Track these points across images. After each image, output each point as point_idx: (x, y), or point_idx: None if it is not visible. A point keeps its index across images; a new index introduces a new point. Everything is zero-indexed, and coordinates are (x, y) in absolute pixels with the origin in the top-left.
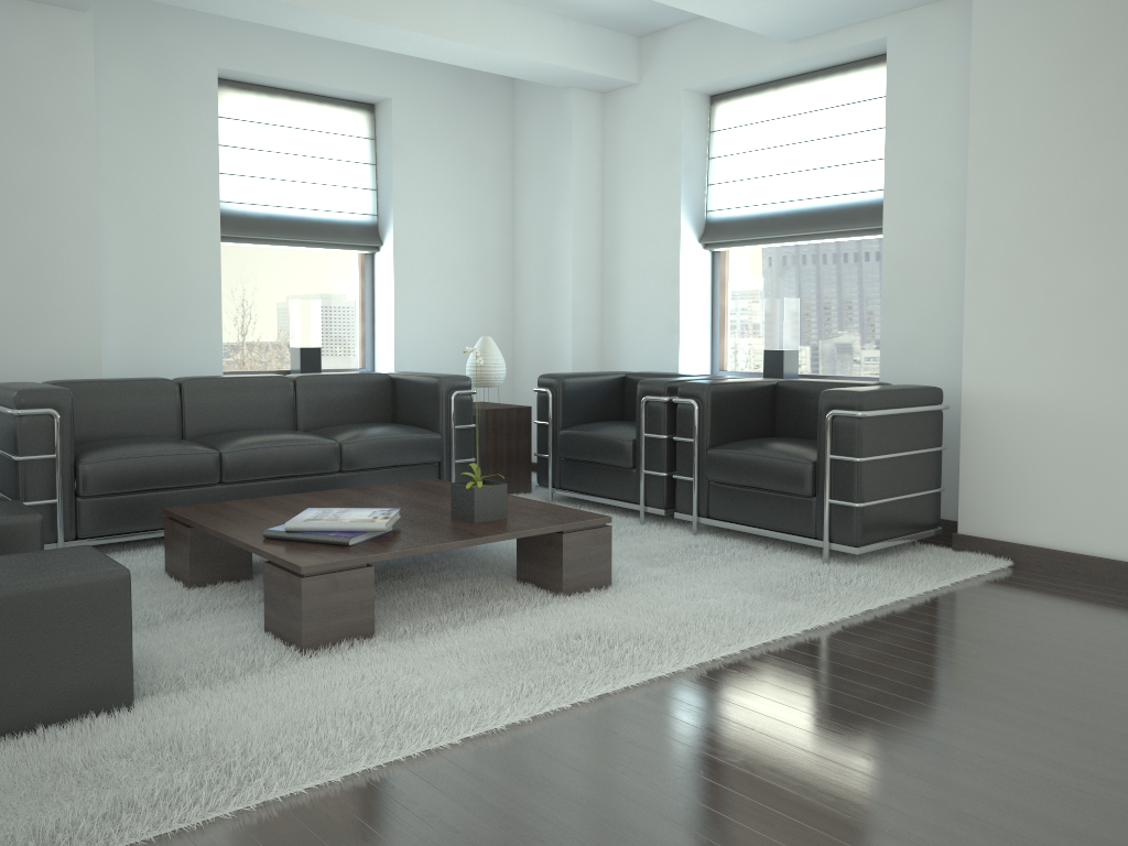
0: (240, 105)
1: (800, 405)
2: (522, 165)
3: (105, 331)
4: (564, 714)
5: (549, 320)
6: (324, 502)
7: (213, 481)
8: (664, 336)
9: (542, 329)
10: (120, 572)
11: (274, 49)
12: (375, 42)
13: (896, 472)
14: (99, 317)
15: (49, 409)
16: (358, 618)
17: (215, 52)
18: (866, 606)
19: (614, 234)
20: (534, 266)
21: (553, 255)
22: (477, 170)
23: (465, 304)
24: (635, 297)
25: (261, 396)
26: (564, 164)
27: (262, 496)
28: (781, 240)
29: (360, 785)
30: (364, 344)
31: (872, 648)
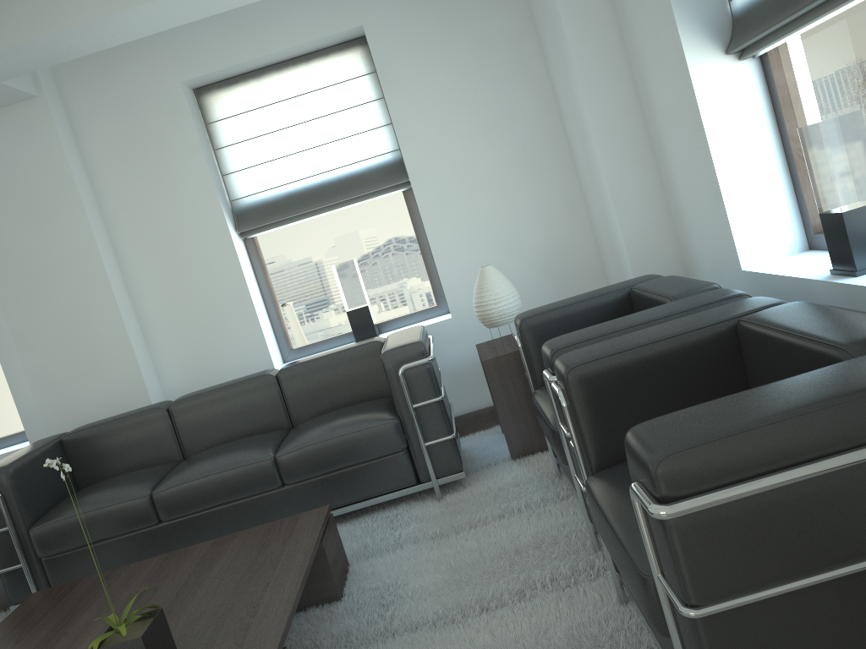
0: (232, 100)
1: (767, 371)
2: (539, 26)
3: (161, 352)
4: None
5: (602, 206)
6: (133, 588)
7: (149, 524)
8: (713, 205)
9: (602, 218)
10: None
11: (226, 37)
12: None
13: (856, 609)
14: (132, 350)
15: None
16: None
17: (174, 69)
18: None
19: (640, 75)
20: (577, 143)
21: (582, 127)
22: (489, 55)
23: (516, 211)
24: (677, 156)
25: (245, 400)
26: (555, 12)
27: (208, 525)
28: (814, 15)
29: None
30: (429, 281)
31: None
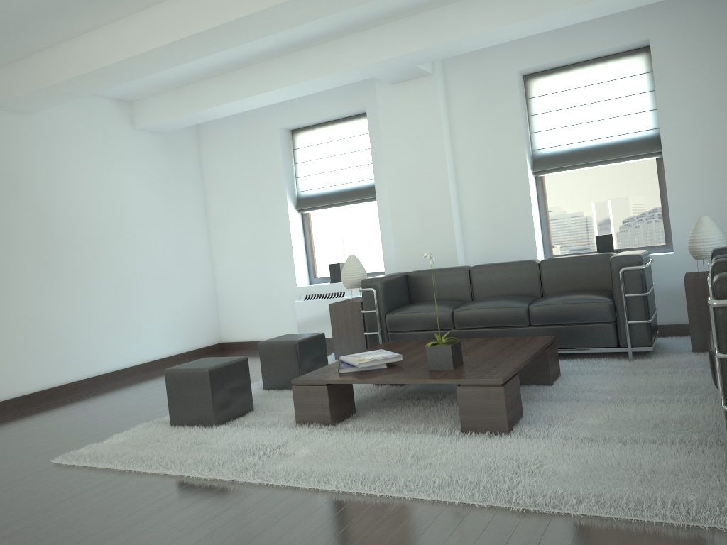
0: (547, 84)
1: None
2: None
3: (469, 239)
4: (260, 487)
5: None
6: None
7: (448, 327)
8: None
9: None
10: (205, 369)
11: (551, 43)
12: (570, 21)
13: None
14: (454, 233)
15: (370, 288)
16: (321, 413)
17: (514, 62)
18: (600, 511)
19: None
20: None
21: None
22: None
23: None
24: None
25: (516, 274)
26: None
27: (480, 338)
28: None
29: (159, 479)
30: (663, 226)
31: (482, 538)
